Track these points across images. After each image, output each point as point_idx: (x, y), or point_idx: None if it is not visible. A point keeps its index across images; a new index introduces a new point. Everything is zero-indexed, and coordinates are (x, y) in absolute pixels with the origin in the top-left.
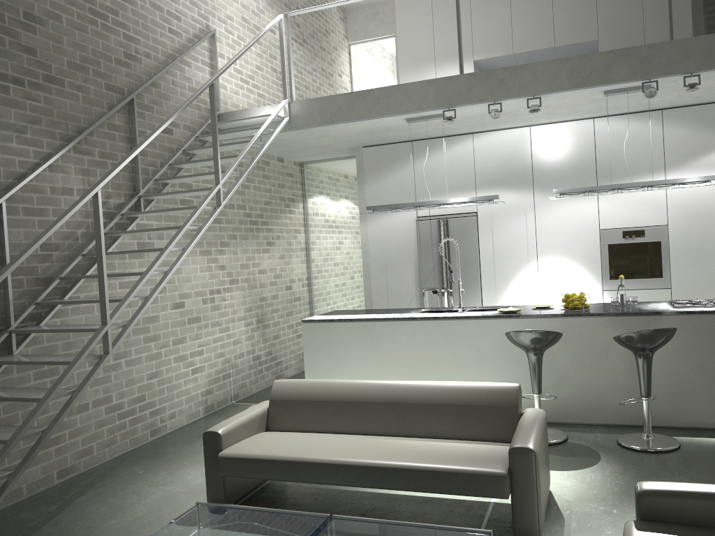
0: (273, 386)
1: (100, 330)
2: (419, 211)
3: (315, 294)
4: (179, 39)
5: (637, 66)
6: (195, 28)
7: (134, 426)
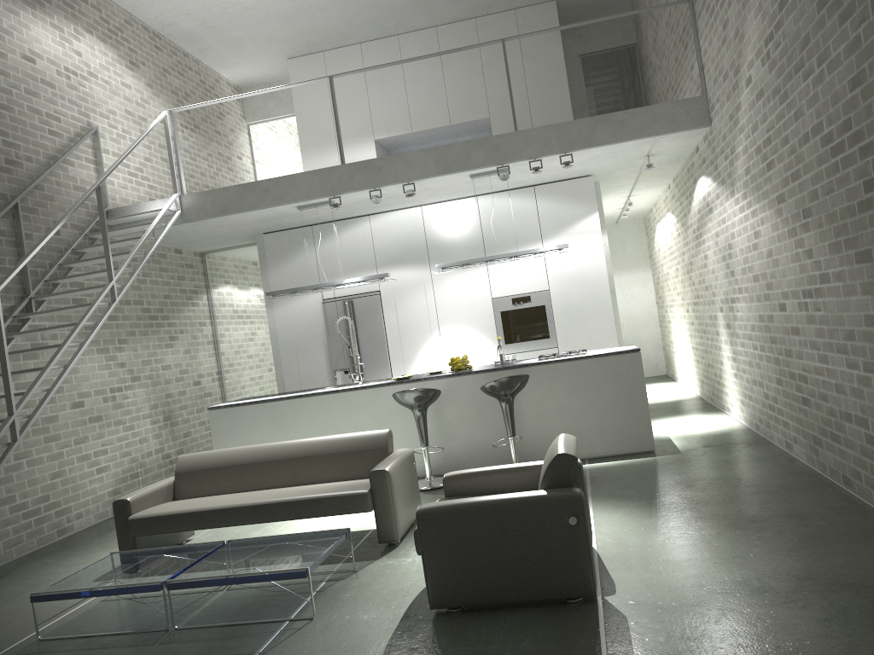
0: (178, 461)
1: (8, 419)
2: (325, 293)
3: (227, 388)
4: (60, 139)
5: (491, 154)
6: (77, 126)
7: (40, 526)
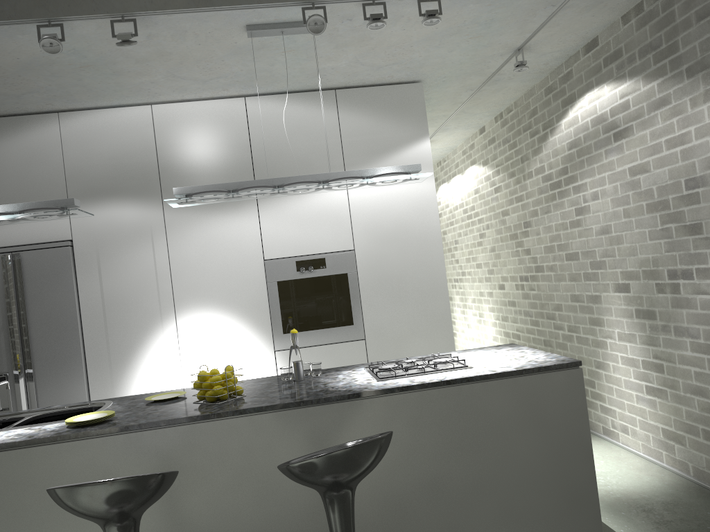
0: None
1: None
2: None
3: None
4: None
5: None
6: None
7: None
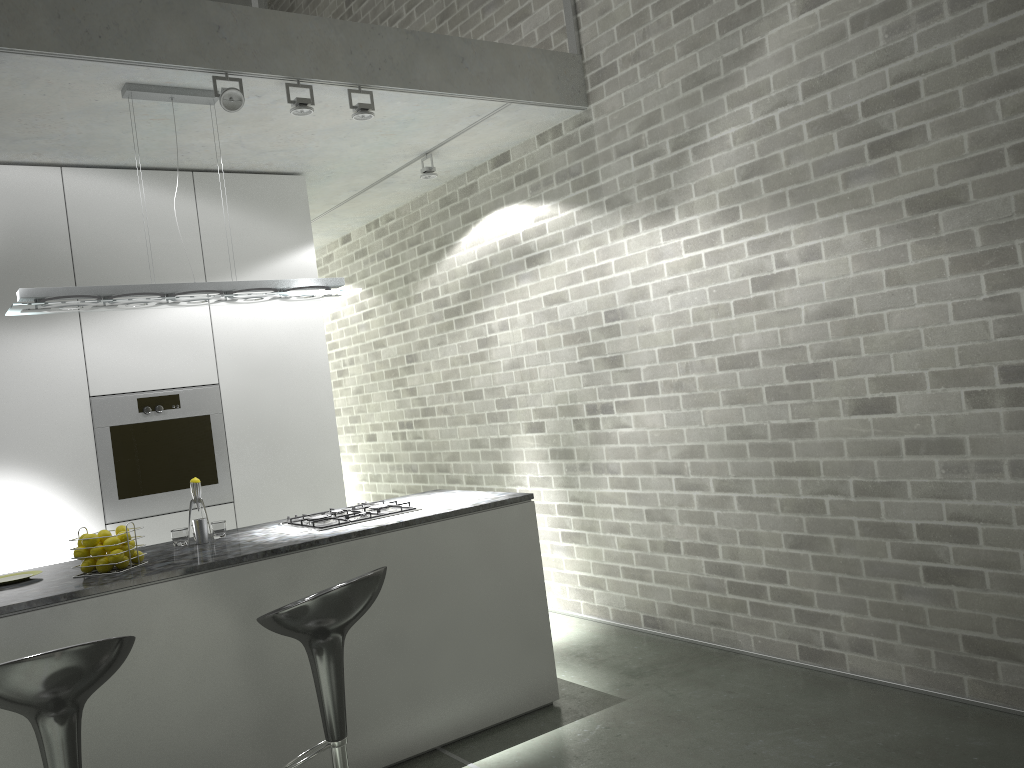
0: None
1: None
2: None
3: None
4: None
5: (204, 41)
6: None
7: None
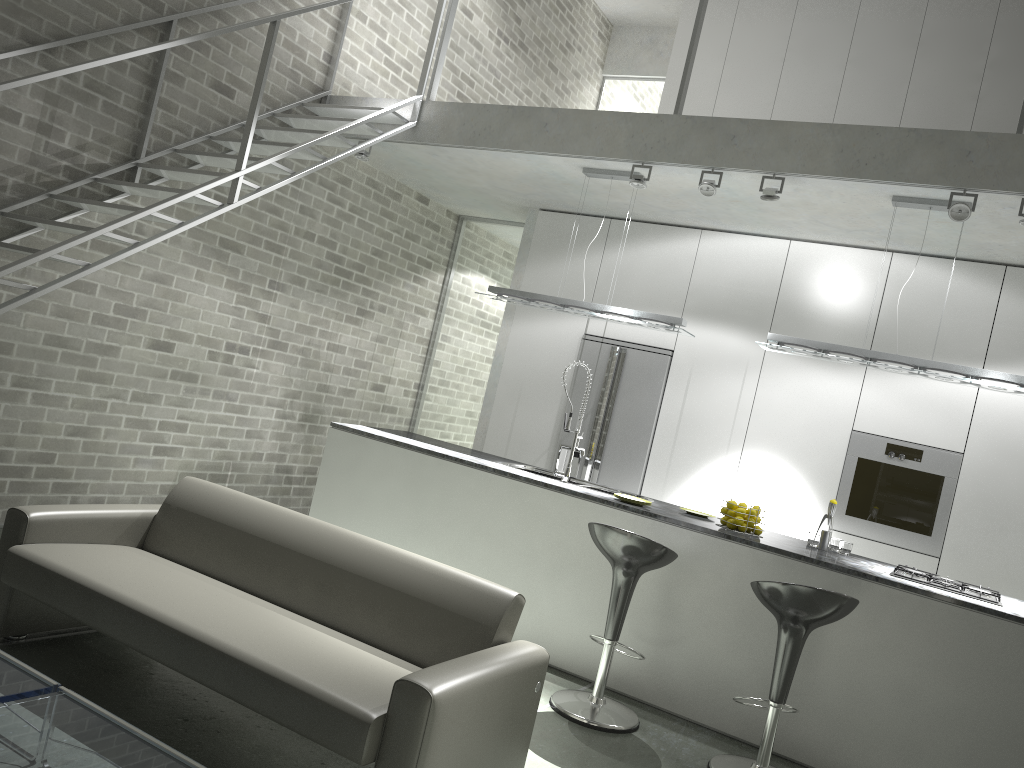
0: (178, 484)
1: None
2: (591, 326)
3: (421, 411)
4: None
5: (950, 164)
6: None
7: (18, 494)
